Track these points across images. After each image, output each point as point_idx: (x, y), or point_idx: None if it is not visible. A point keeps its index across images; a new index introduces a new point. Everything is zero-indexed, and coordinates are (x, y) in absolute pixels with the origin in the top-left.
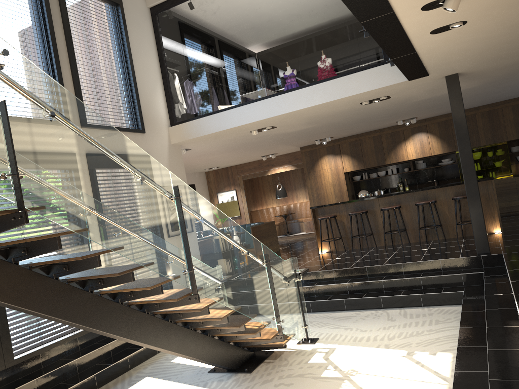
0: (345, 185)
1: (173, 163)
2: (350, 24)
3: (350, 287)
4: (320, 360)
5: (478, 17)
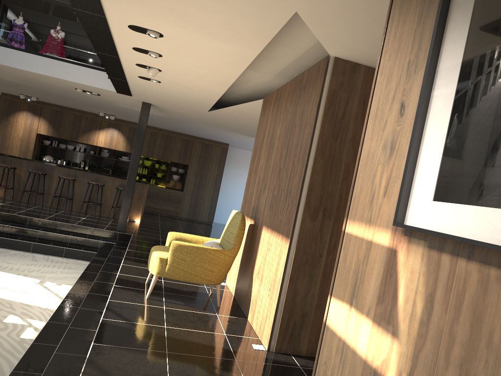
0: (33, 144)
1: None
2: None
3: (8, 230)
4: None
5: (168, 84)
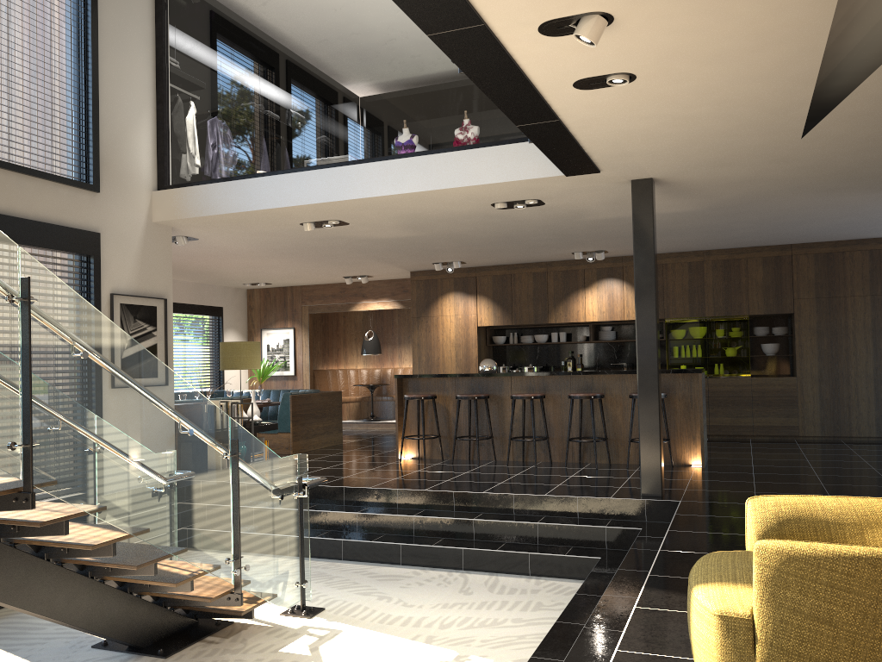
0: (476, 349)
1: (149, 257)
2: None
3: (418, 525)
4: (300, 651)
5: (655, 72)
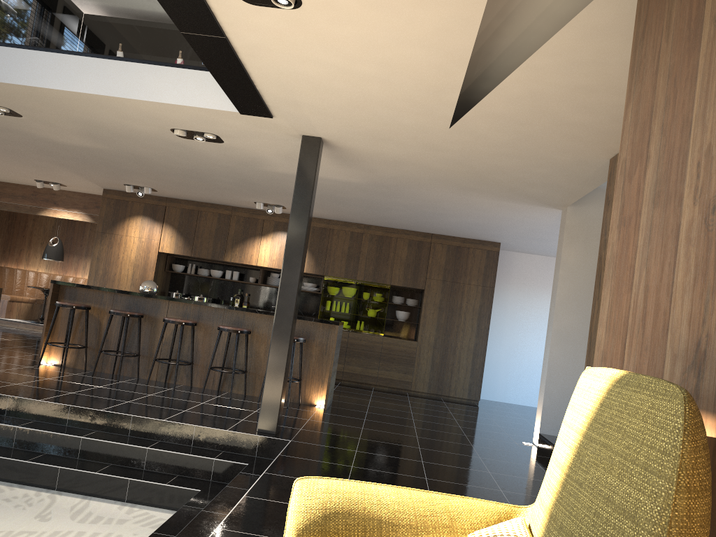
0: (153, 272)
1: None
2: None
3: (20, 437)
4: None
5: (321, 2)
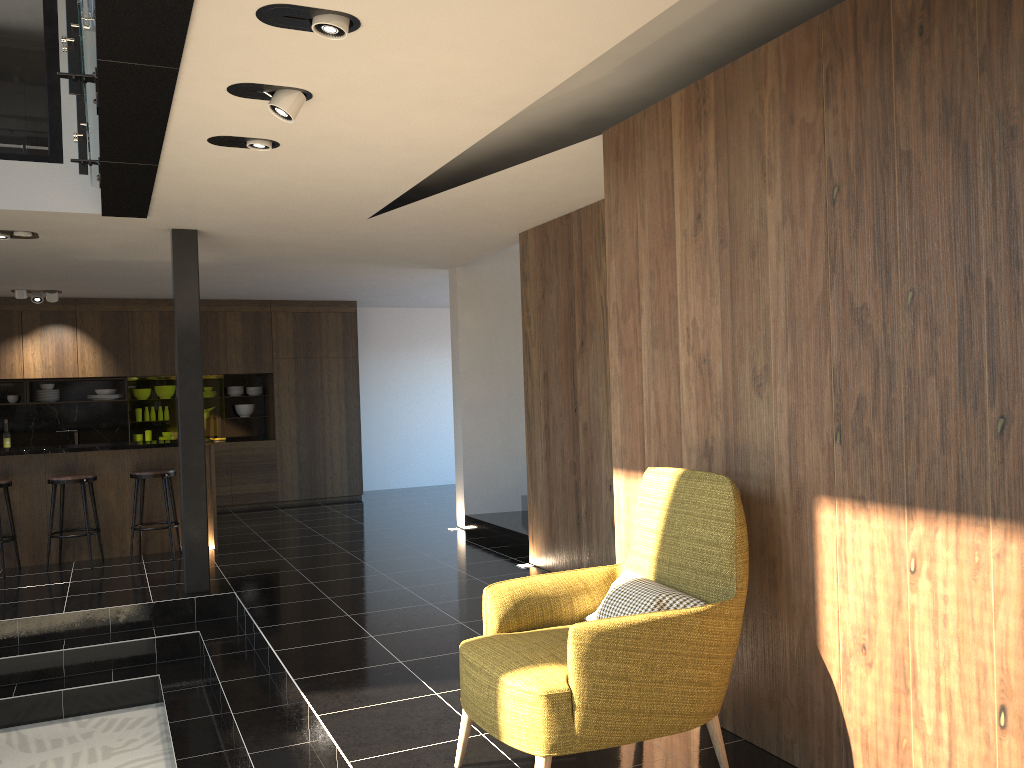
0: None
1: None
2: None
3: None
4: None
5: (300, 146)
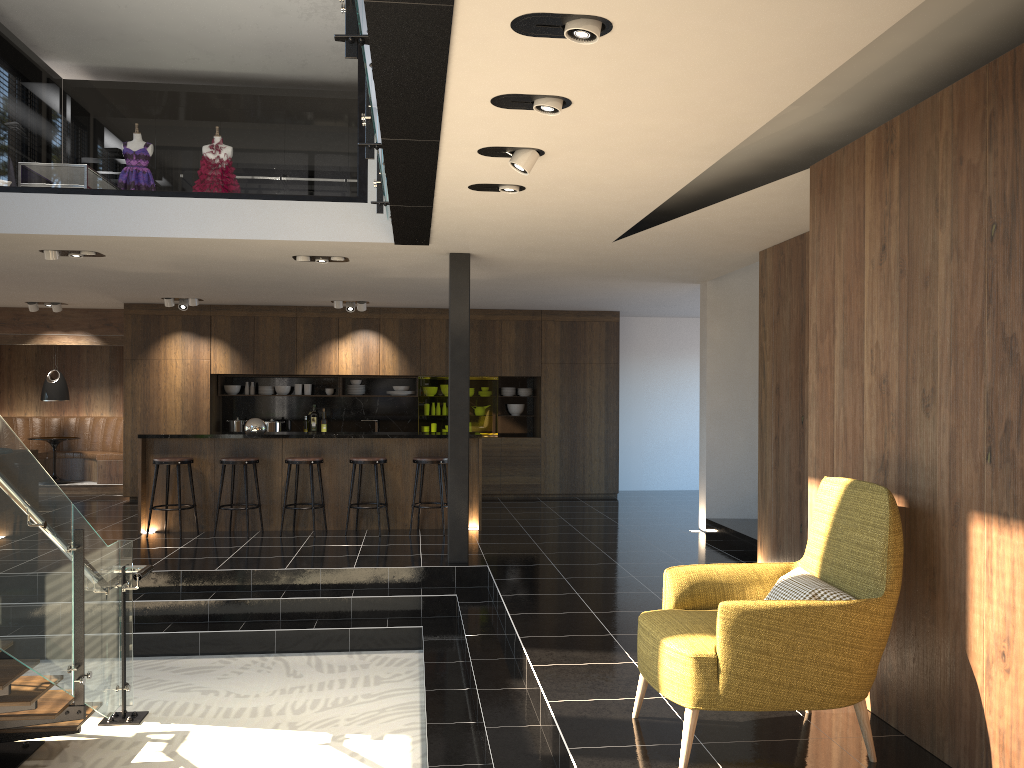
0: (208, 400)
1: None
2: (253, 83)
3: (214, 609)
4: (158, 758)
5: (542, 188)
